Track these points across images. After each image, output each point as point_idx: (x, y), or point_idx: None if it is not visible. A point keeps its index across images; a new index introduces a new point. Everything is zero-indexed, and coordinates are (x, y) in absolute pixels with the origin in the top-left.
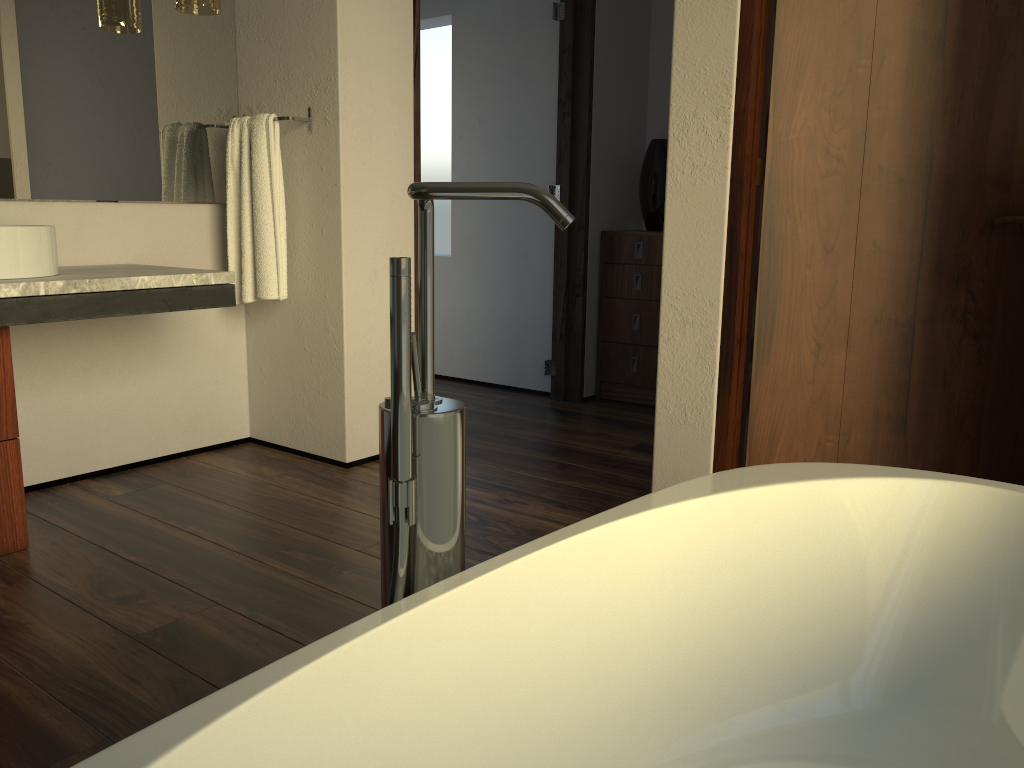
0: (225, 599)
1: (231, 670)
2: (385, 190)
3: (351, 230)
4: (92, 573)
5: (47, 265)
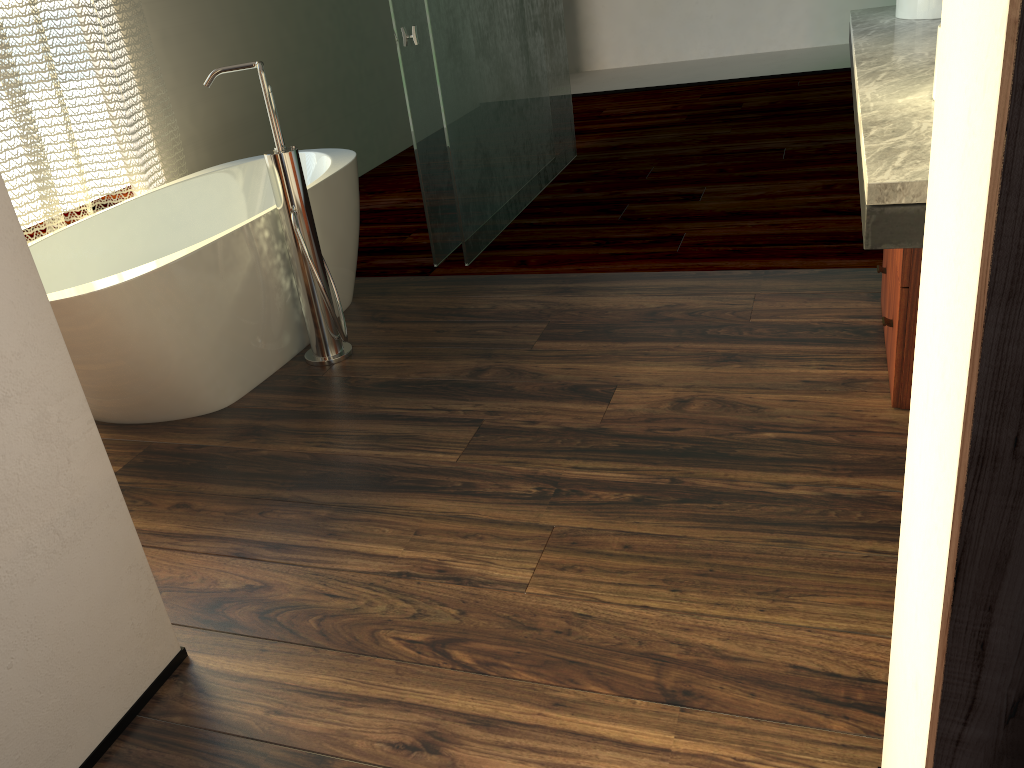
0: (601, 428)
1: (515, 390)
2: (965, 84)
3: (930, 204)
4: (765, 410)
5: None
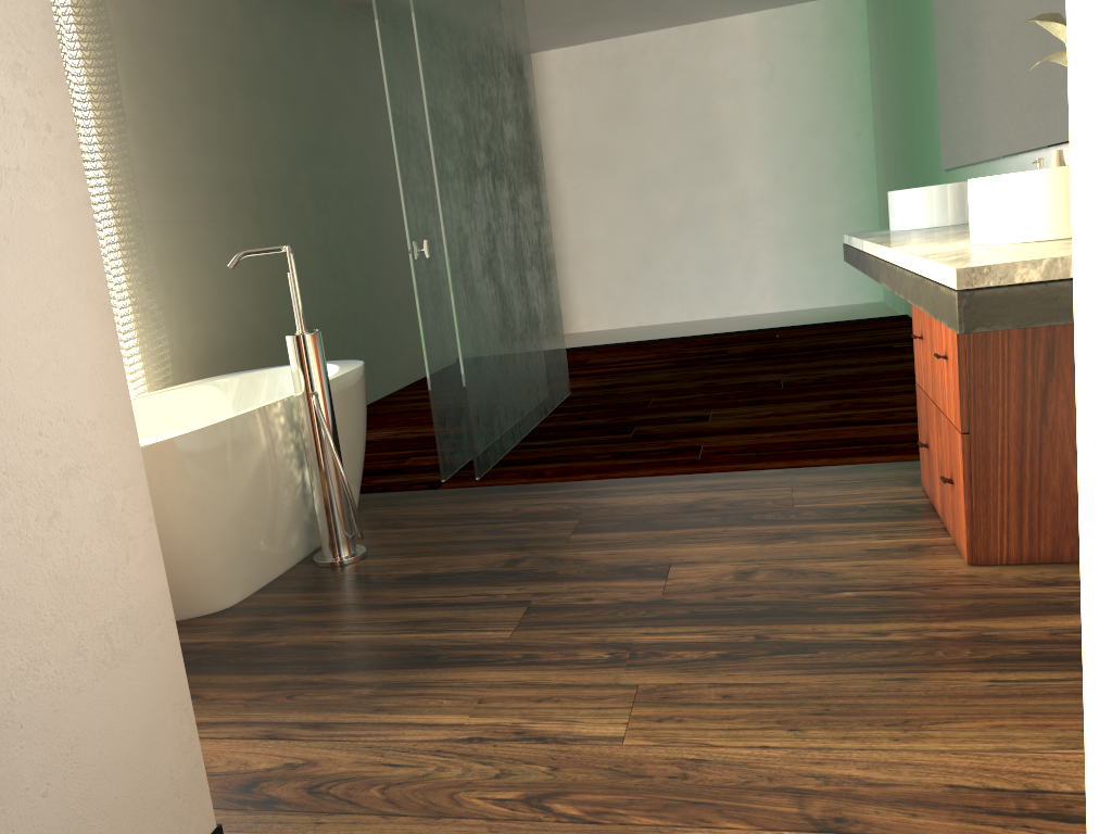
0: (665, 599)
1: (559, 575)
2: None
3: (1081, 177)
4: (836, 574)
5: (998, 229)
